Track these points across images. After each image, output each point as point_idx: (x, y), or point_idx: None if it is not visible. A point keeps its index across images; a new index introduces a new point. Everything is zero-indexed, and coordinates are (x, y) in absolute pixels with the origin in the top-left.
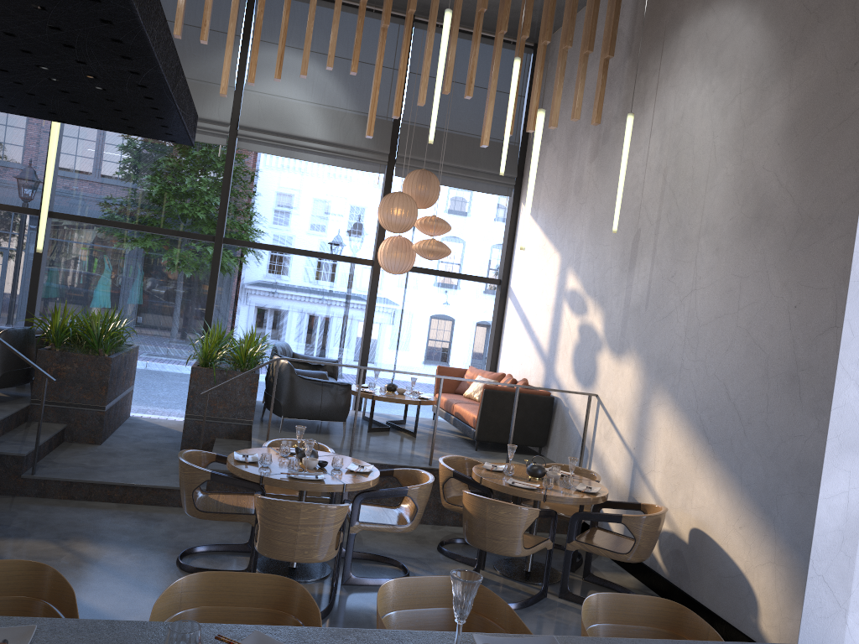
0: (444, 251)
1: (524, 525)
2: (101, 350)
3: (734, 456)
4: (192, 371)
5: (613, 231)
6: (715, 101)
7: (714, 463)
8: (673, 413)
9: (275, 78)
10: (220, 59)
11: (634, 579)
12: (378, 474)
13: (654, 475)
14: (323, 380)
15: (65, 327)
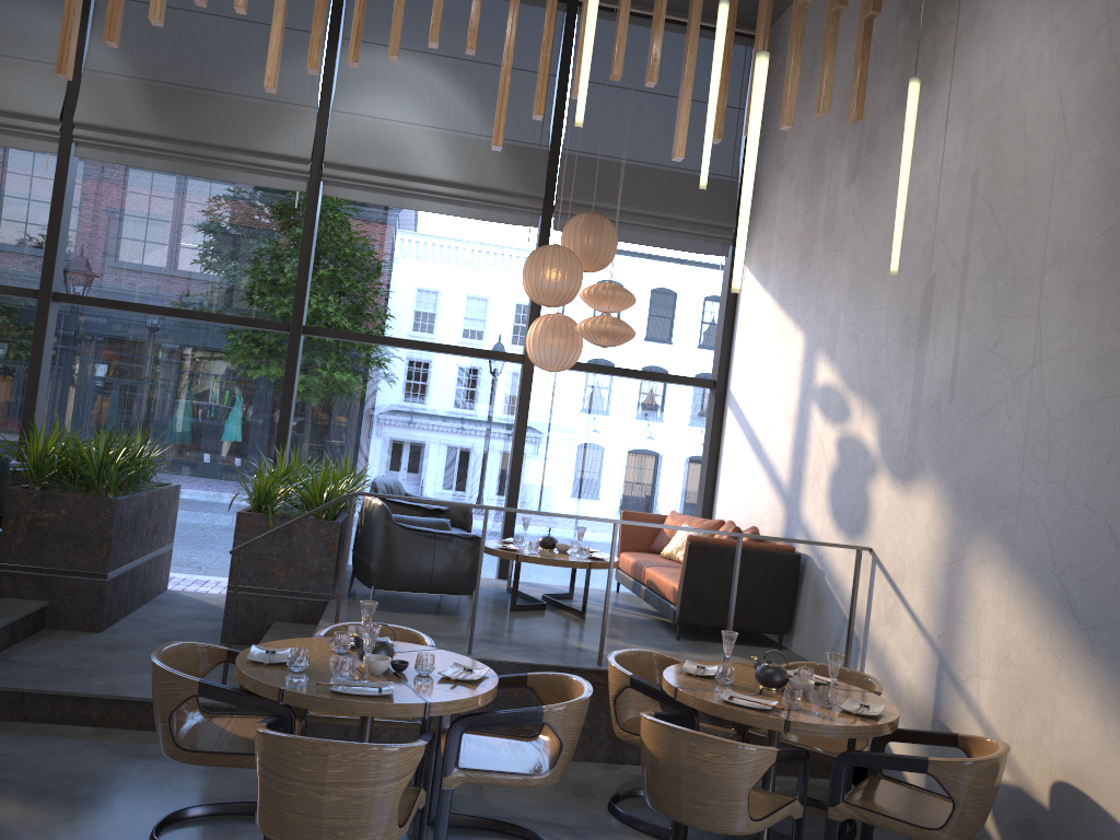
0: (623, 333)
1: (750, 778)
2: (103, 487)
3: None
4: (238, 519)
5: (892, 271)
6: (1062, 45)
7: (1093, 664)
8: (1008, 576)
9: (349, 61)
10: (296, 68)
11: None
12: (495, 683)
13: (978, 684)
14: (436, 530)
15: (50, 454)
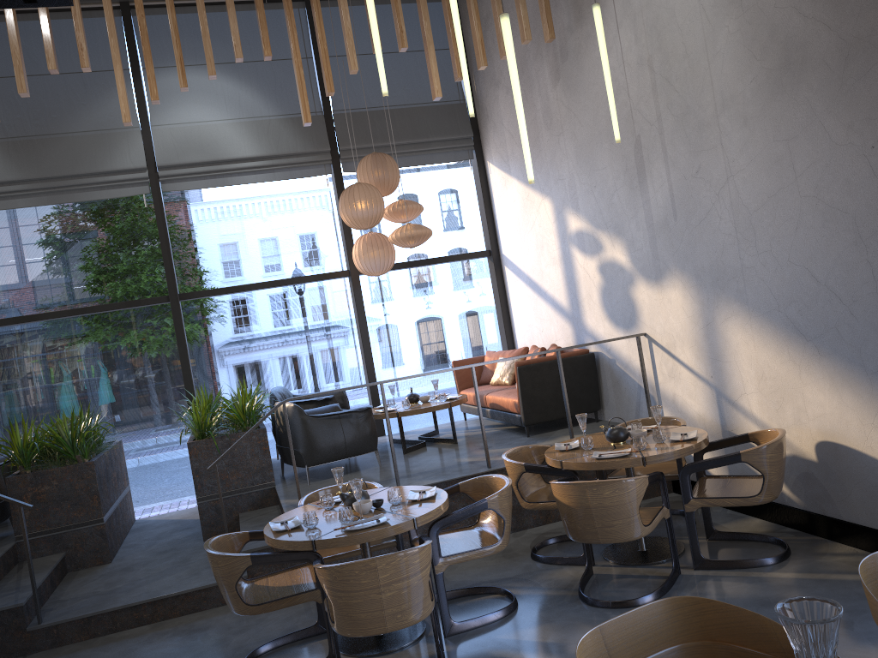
0: (425, 233)
1: (637, 499)
2: (79, 456)
3: (846, 344)
4: (189, 448)
5: (617, 140)
6: None
7: (822, 360)
8: (749, 322)
9: (181, 87)
10: (114, 100)
11: (761, 520)
12: (446, 494)
13: (748, 399)
14: (339, 412)
15: (29, 443)
